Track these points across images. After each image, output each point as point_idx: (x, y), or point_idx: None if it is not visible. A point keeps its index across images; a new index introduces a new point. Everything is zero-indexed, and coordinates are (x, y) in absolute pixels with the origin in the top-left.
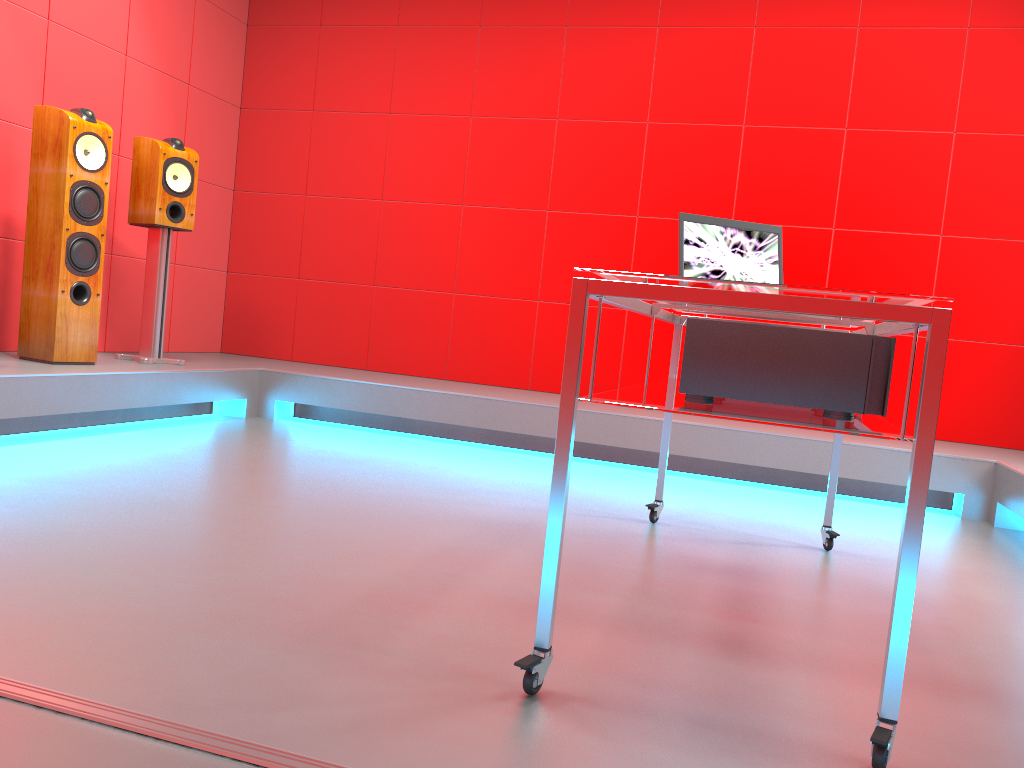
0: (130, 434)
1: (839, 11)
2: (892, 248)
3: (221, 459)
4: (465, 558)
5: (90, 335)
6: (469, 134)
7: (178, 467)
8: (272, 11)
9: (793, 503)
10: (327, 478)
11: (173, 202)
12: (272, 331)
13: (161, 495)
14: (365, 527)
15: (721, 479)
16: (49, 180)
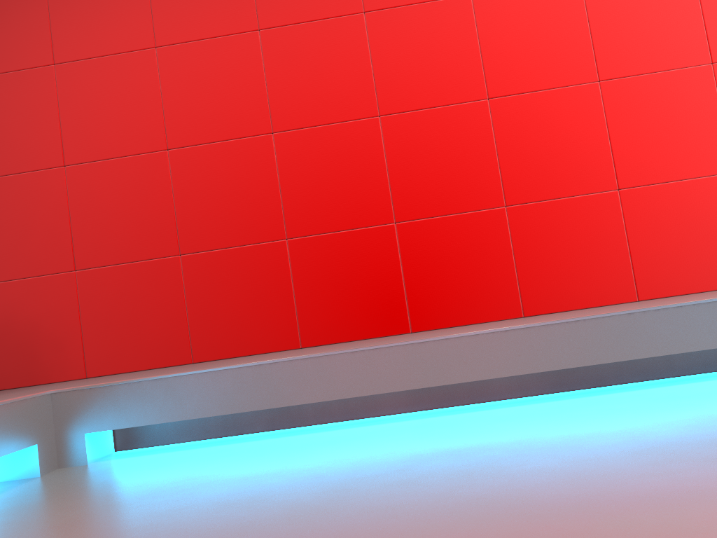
0: None
1: None
2: None
3: None
4: None
5: None
6: (261, 50)
7: None
8: None
9: None
10: None
11: None
12: (51, 346)
13: None
14: None
15: None
16: None
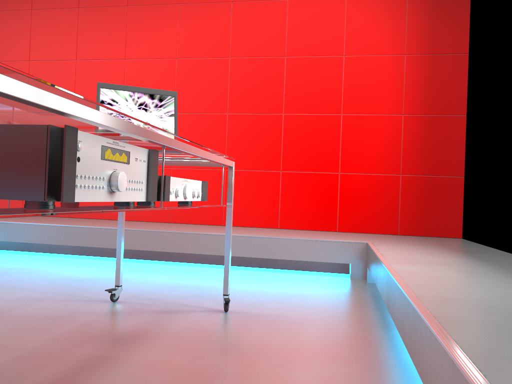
0: None
1: None
2: (316, 123)
3: None
4: None
5: None
6: (76, 70)
7: None
8: None
9: (245, 278)
10: None
11: None
12: None
13: None
14: None
15: (215, 266)
16: None
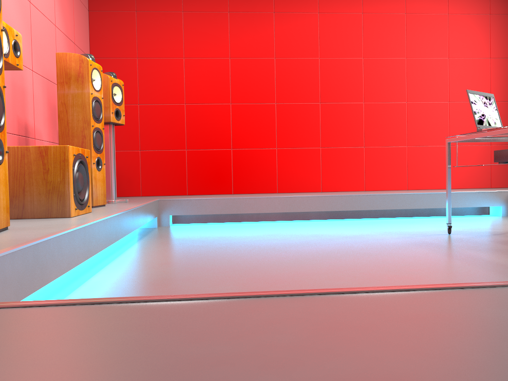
0: (145, 241)
1: (397, 6)
2: (430, 109)
3: (227, 243)
4: (462, 256)
5: (103, 188)
6: (229, 67)
7: (228, 249)
8: (104, 3)
9: None
10: (296, 241)
11: (116, 108)
12: (126, 181)
13: (275, 259)
14: (390, 254)
15: (399, 218)
16: (75, 97)
